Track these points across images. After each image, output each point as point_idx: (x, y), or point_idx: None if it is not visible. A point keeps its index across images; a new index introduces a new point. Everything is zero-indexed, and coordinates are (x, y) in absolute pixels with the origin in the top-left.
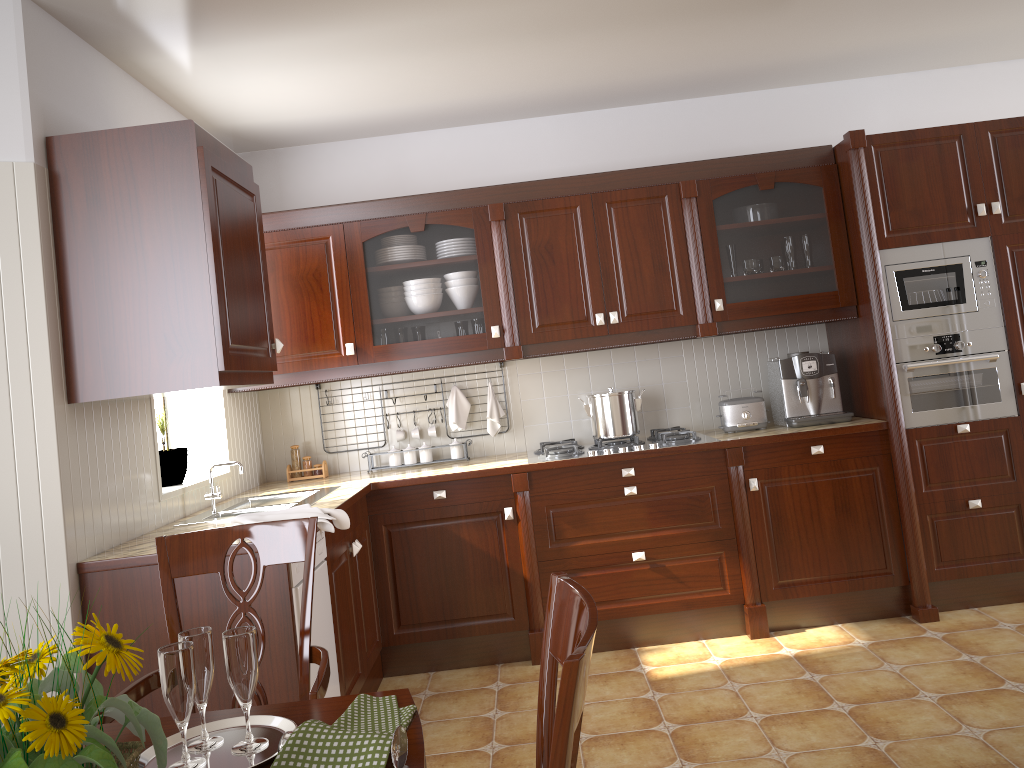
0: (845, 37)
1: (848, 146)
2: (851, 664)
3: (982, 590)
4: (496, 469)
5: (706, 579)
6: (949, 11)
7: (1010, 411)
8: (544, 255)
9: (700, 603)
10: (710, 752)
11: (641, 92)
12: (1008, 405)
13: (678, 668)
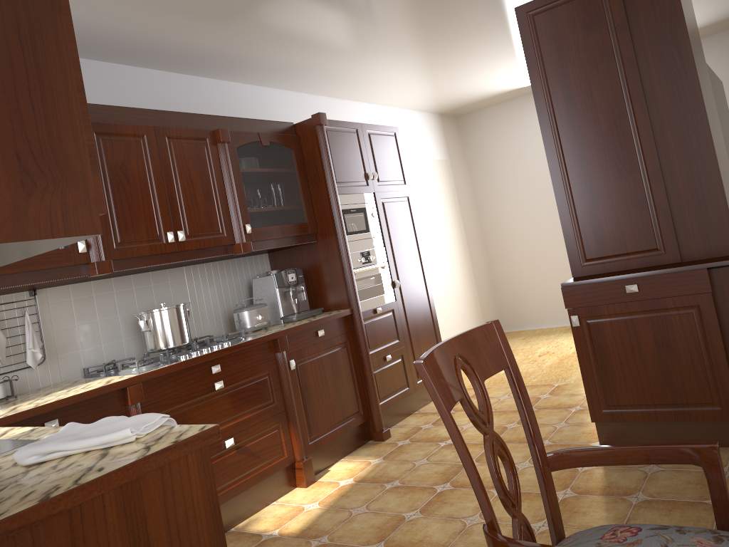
0: (308, 51)
1: (318, 122)
2: (398, 470)
3: (394, 413)
4: (114, 384)
5: (272, 449)
6: (362, 51)
7: (392, 298)
8: (120, 175)
9: (271, 471)
10: (436, 541)
11: (158, 55)
12: (392, 294)
13: (297, 522)
